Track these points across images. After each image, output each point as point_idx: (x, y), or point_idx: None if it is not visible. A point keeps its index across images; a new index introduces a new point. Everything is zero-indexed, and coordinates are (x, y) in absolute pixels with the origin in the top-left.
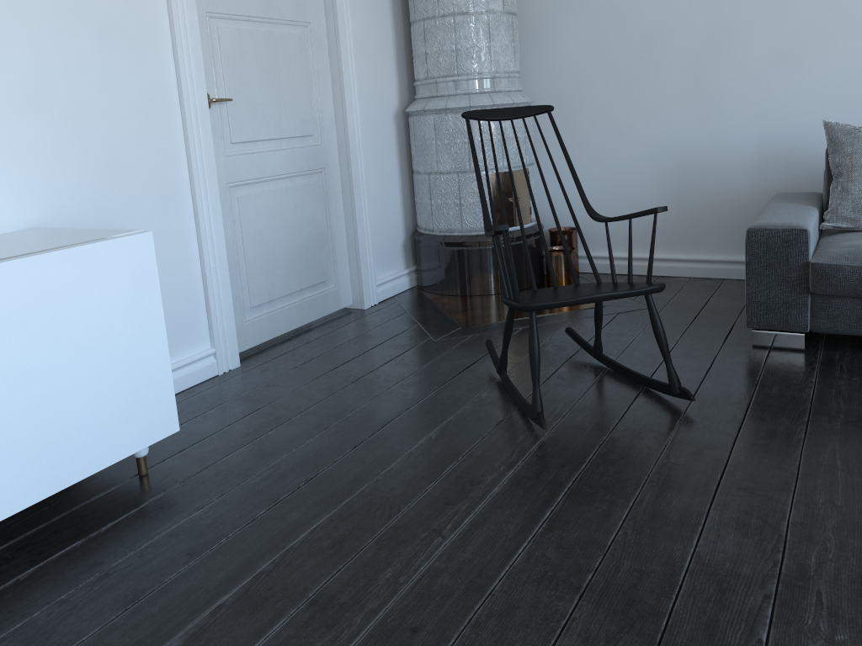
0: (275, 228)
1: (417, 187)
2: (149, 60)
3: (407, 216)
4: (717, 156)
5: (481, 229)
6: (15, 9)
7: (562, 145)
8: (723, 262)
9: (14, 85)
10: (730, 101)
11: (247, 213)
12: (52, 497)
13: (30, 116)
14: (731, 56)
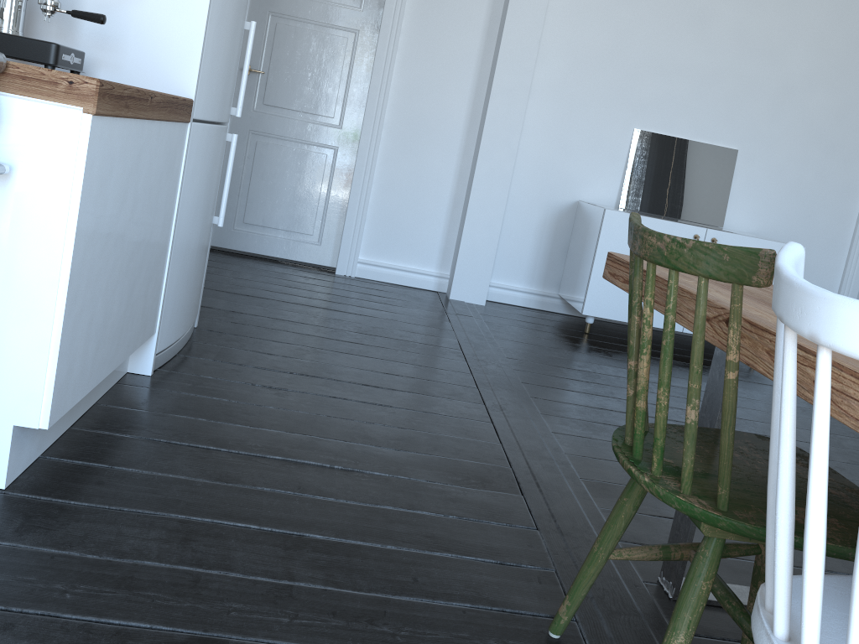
0: None
1: None
2: (852, 166)
3: None
4: None
5: None
6: (788, 129)
7: None
8: None
9: (772, 165)
10: None
11: None
12: (710, 349)
13: (774, 181)
14: None
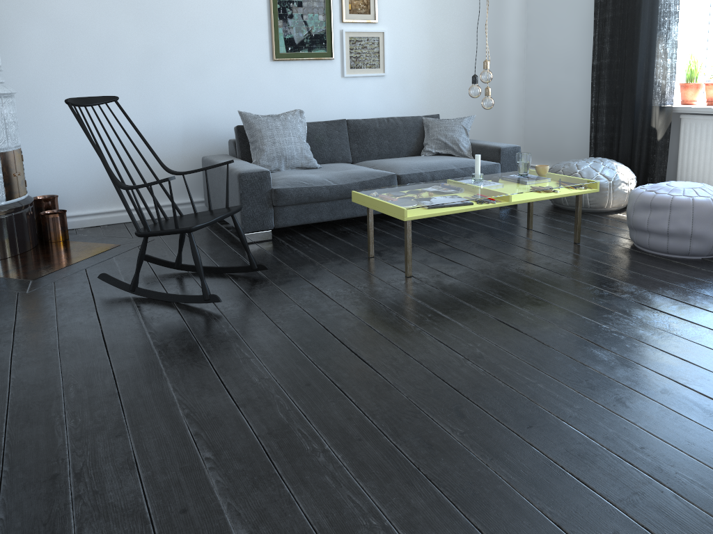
0: None
1: None
2: None
3: None
4: (158, 134)
5: None
6: None
7: (134, 125)
8: (168, 205)
9: None
10: (164, 97)
11: None
12: None
13: None
14: (162, 67)
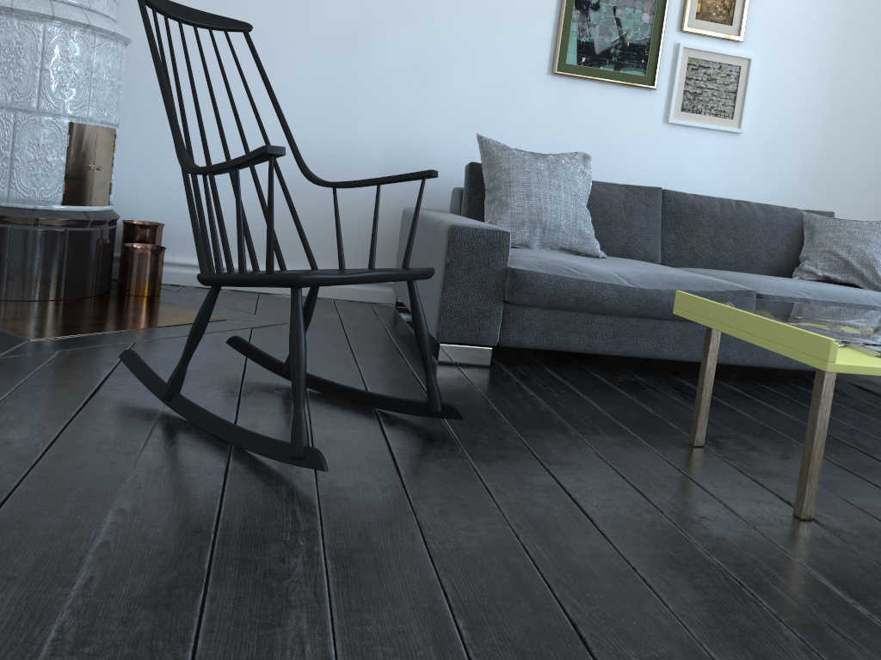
0: None
1: None
2: None
3: None
4: (343, 159)
5: (41, 201)
6: None
7: (267, 80)
8: None
9: None
10: (364, 101)
11: None
12: None
13: None
14: (371, 53)
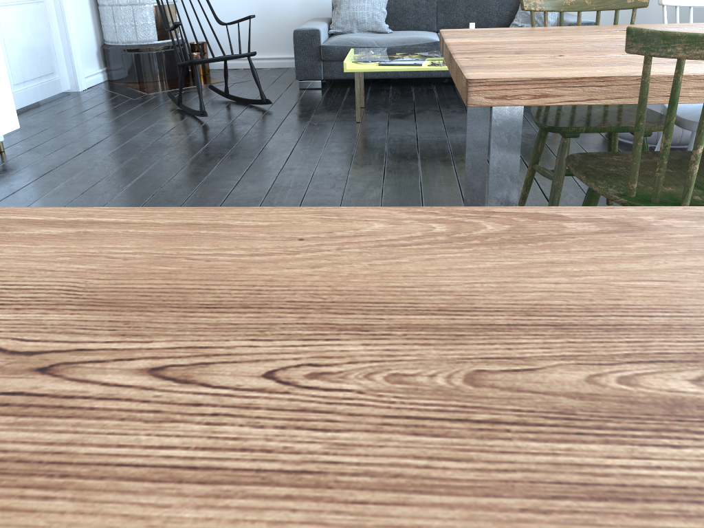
0: (21, 36)
1: (104, 15)
2: None
3: (97, 35)
4: None
5: (149, 41)
6: None
7: None
8: (288, 58)
9: None
10: None
11: (5, 24)
12: None
13: None
14: None
